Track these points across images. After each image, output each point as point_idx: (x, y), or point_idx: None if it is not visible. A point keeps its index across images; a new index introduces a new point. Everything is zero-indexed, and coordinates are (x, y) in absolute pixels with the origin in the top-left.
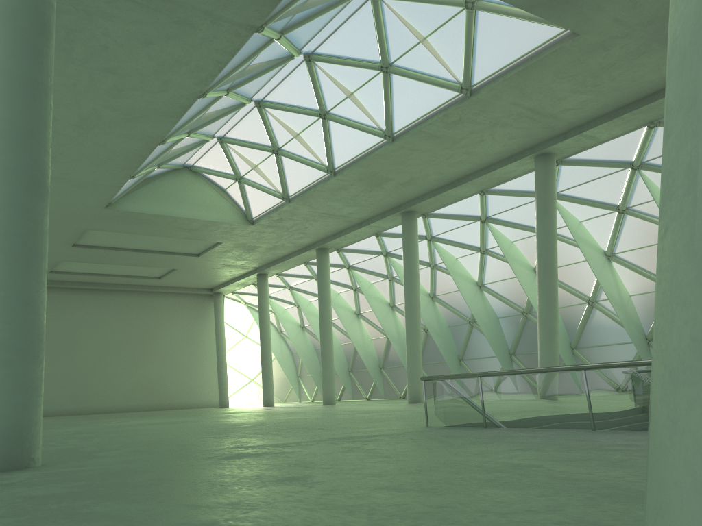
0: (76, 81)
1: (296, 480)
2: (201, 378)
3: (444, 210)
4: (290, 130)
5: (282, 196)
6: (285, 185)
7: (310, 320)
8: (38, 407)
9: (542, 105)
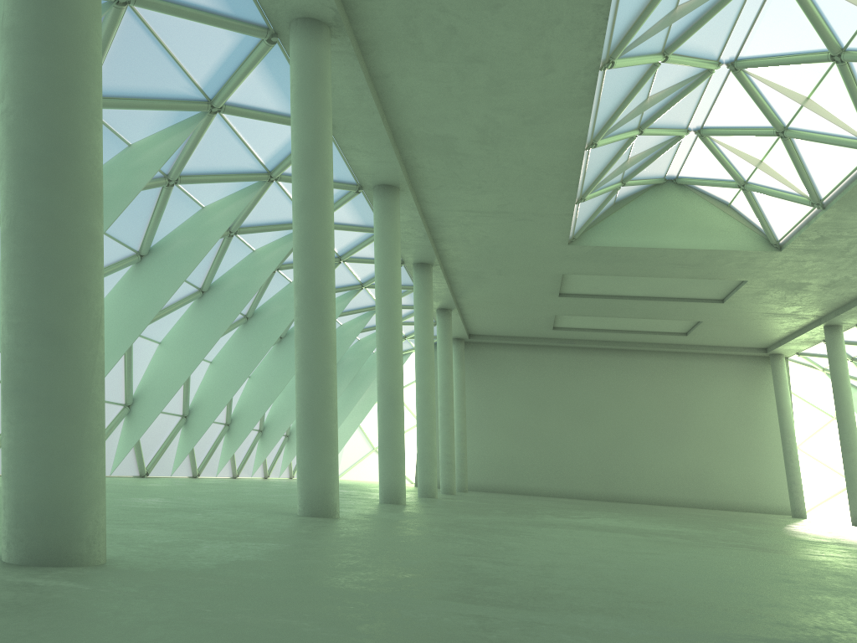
0: (448, 84)
1: None
2: (765, 472)
3: None
4: (791, 94)
5: (809, 202)
6: (810, 183)
7: None
8: (73, 481)
9: None
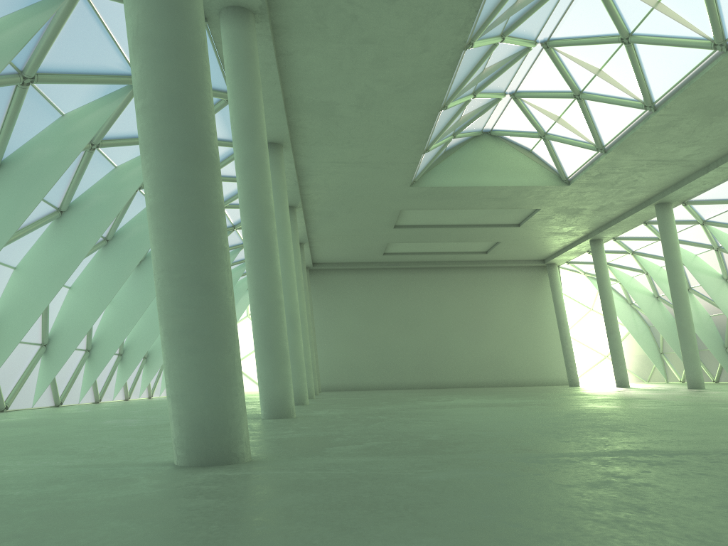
0: (340, 60)
1: None
2: (546, 354)
3: None
4: (588, 67)
5: (595, 148)
6: (596, 133)
7: (663, 288)
8: (233, 398)
9: None
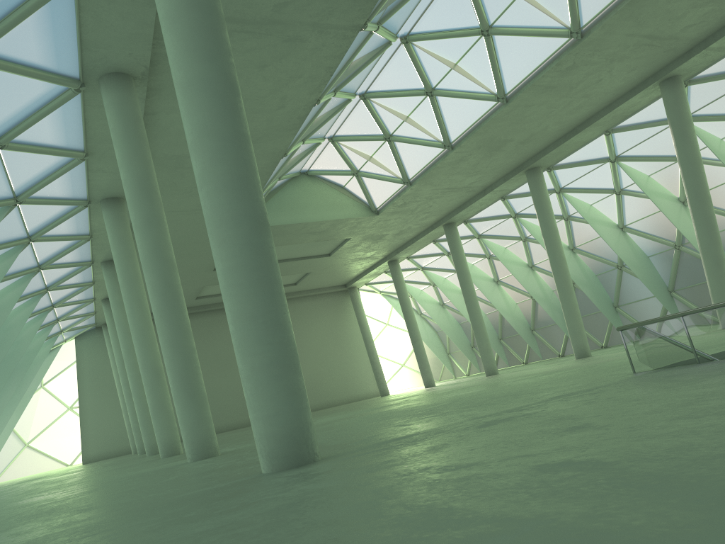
0: None
1: (583, 427)
2: (355, 372)
3: (569, 159)
4: (399, 115)
5: (402, 181)
6: (403, 169)
7: (449, 296)
8: (308, 410)
9: (660, 28)
